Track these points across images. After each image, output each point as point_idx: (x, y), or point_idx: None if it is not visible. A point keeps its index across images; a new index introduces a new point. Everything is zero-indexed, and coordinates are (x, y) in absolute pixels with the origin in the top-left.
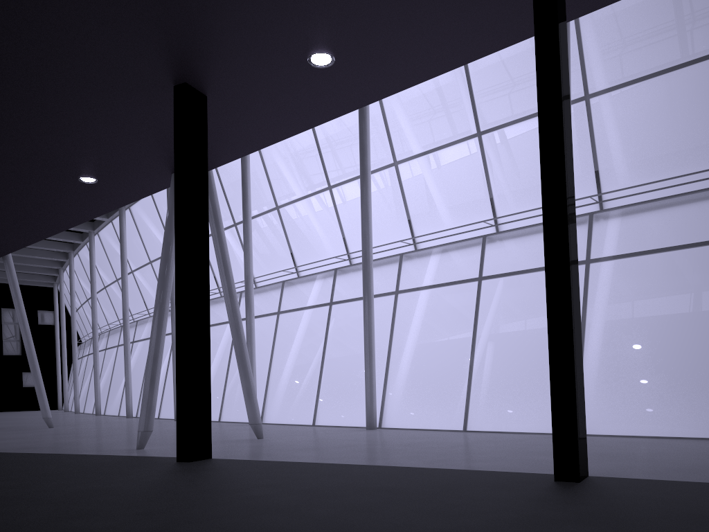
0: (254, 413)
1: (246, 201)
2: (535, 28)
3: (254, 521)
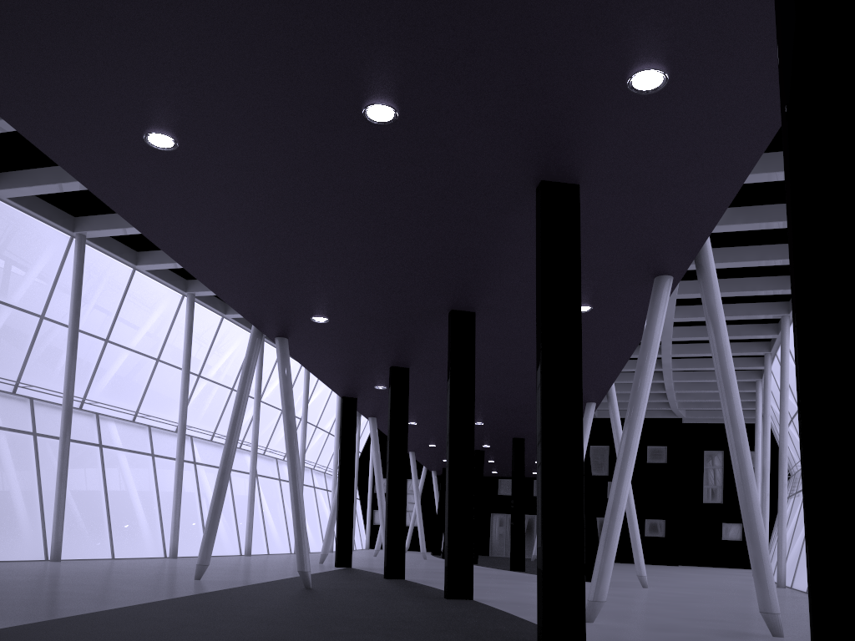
0: (763, 596)
1: None
2: None
3: None
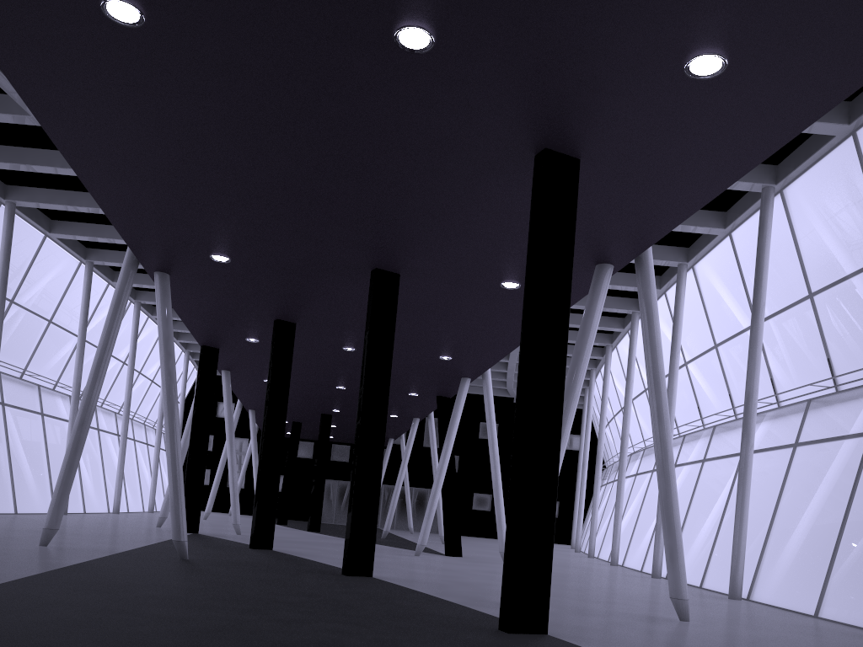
0: (676, 583)
1: (757, 291)
2: None
3: None
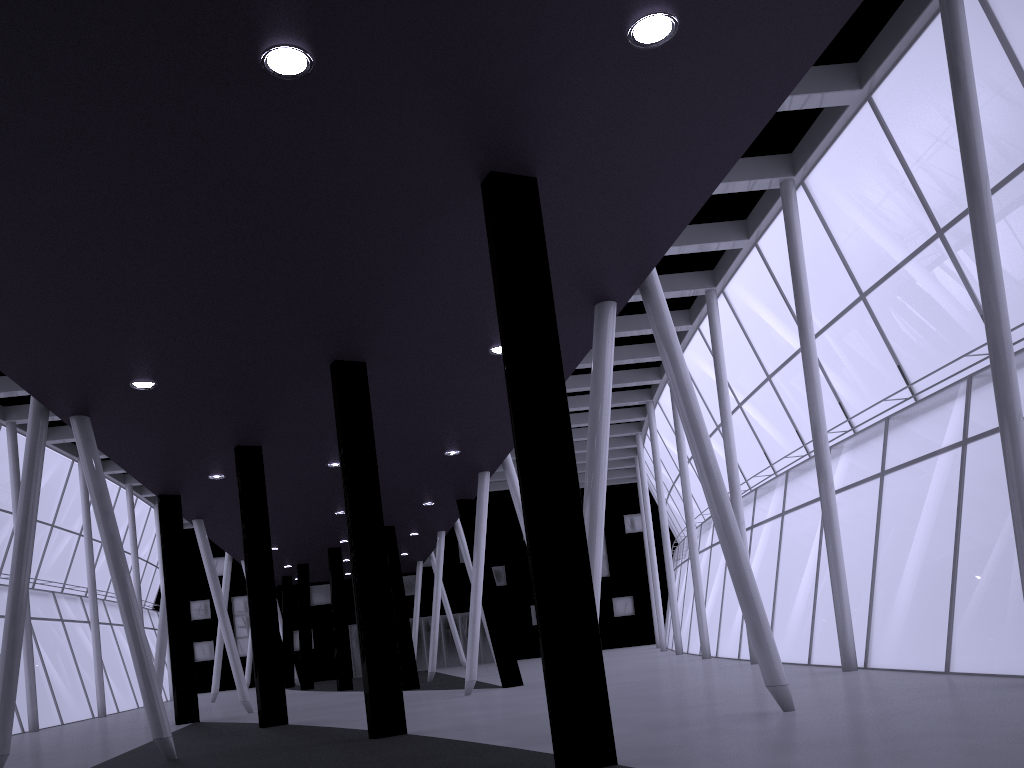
0: (769, 667)
1: (800, 303)
2: None
3: None
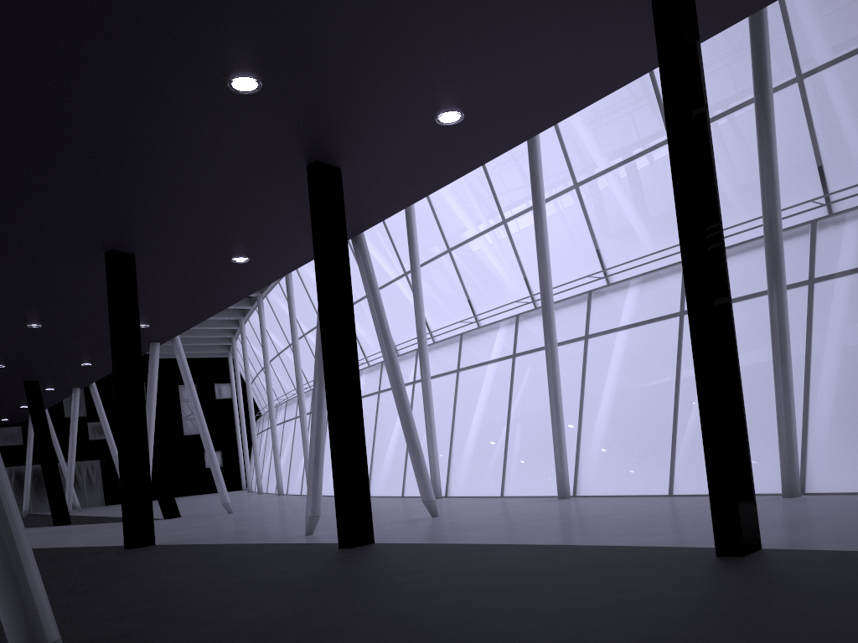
0: (426, 489)
1: (412, 249)
2: (659, 64)
3: (382, 608)
